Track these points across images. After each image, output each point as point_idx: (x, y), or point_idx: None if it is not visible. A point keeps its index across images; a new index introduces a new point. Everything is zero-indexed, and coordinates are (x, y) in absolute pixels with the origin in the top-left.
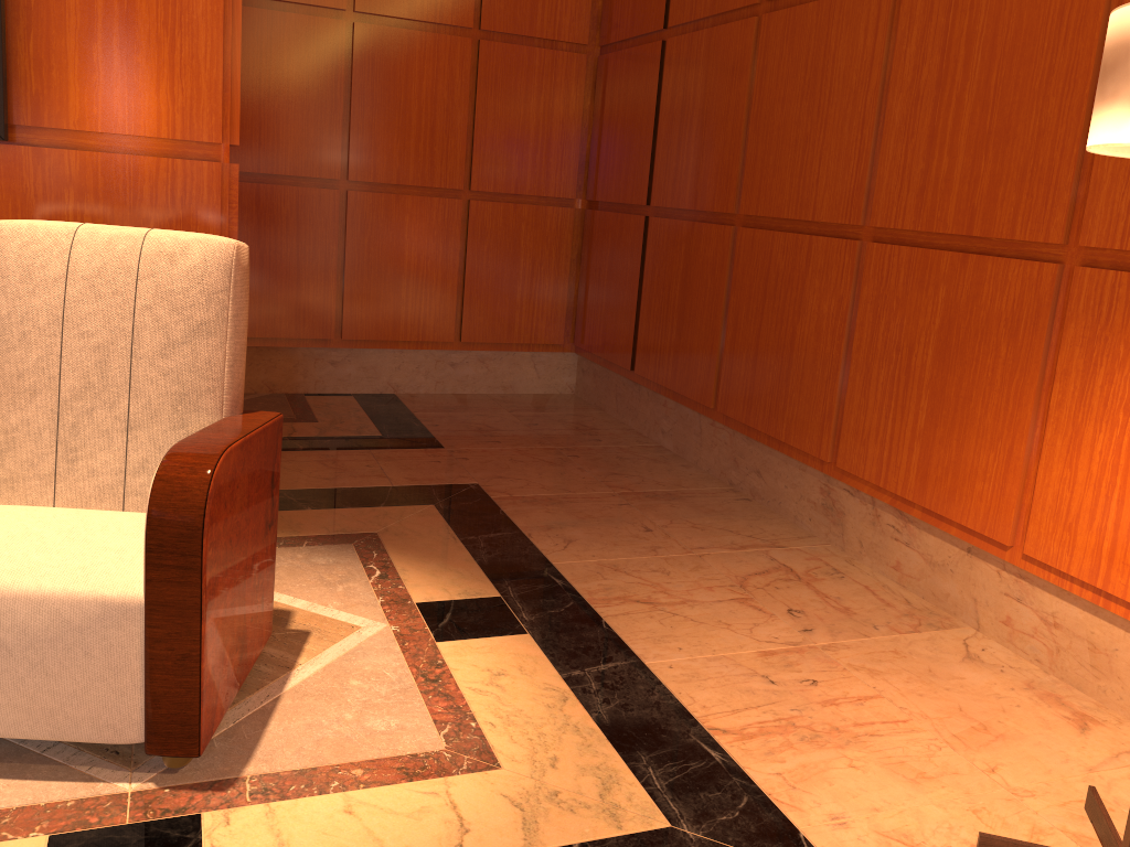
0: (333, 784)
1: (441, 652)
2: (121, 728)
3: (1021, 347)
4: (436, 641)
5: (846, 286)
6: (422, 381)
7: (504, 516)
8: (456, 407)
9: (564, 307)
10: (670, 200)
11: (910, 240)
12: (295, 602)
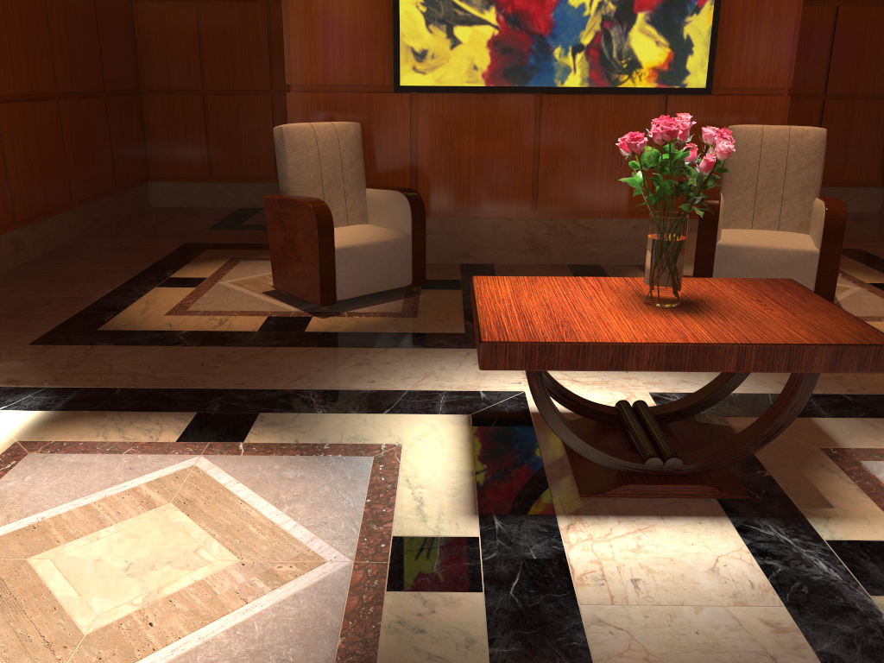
0: (882, 320)
1: None
2: None
3: None
4: None
5: None
6: None
7: (883, 260)
8: None
9: (878, 160)
10: None
11: None
12: None
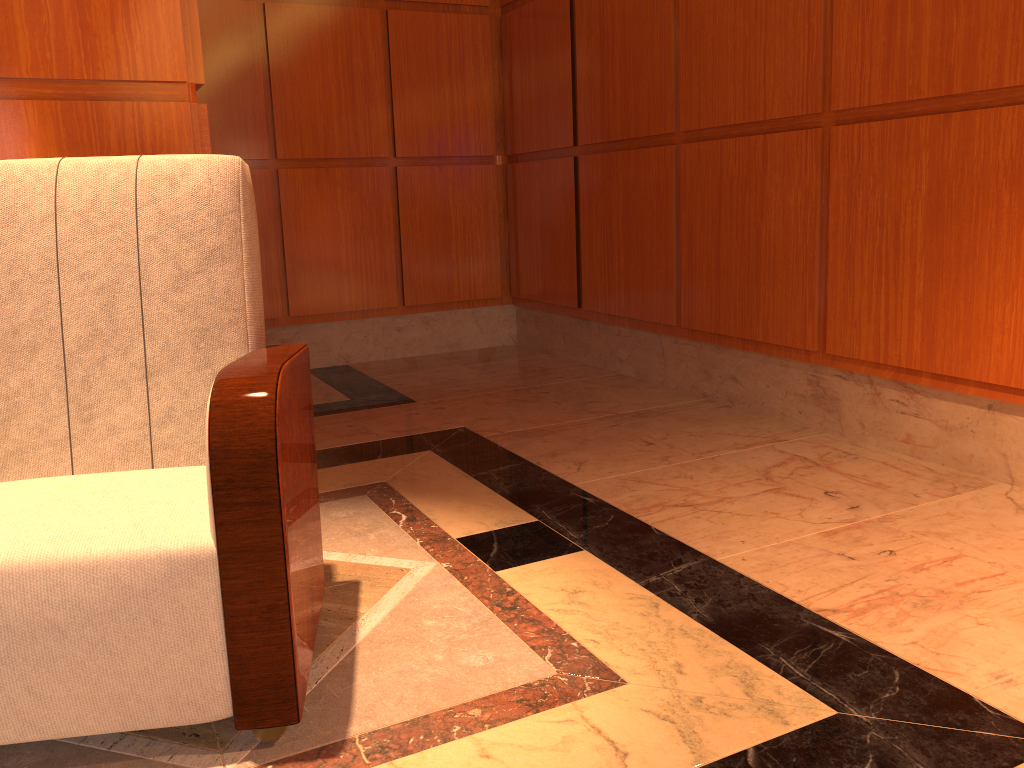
0: (455, 729)
1: (505, 580)
2: (205, 704)
3: None
4: (495, 570)
5: (813, 175)
6: (371, 349)
7: (505, 451)
8: (411, 368)
9: (498, 261)
10: (599, 135)
11: (879, 116)
12: (331, 556)
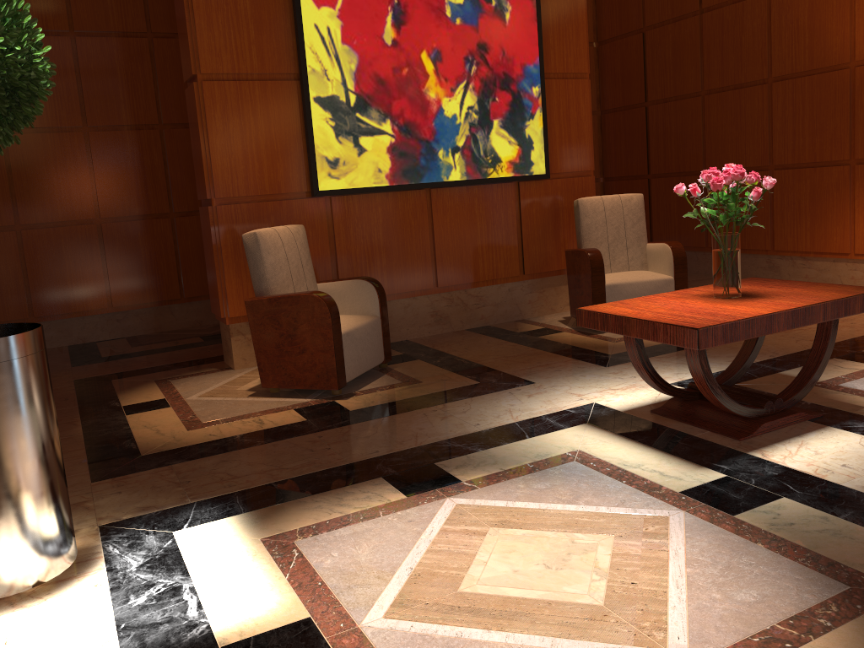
0: None
1: None
2: None
3: (841, 192)
4: None
5: None
6: None
7: None
8: None
9: None
10: (663, 170)
11: (791, 167)
12: None
